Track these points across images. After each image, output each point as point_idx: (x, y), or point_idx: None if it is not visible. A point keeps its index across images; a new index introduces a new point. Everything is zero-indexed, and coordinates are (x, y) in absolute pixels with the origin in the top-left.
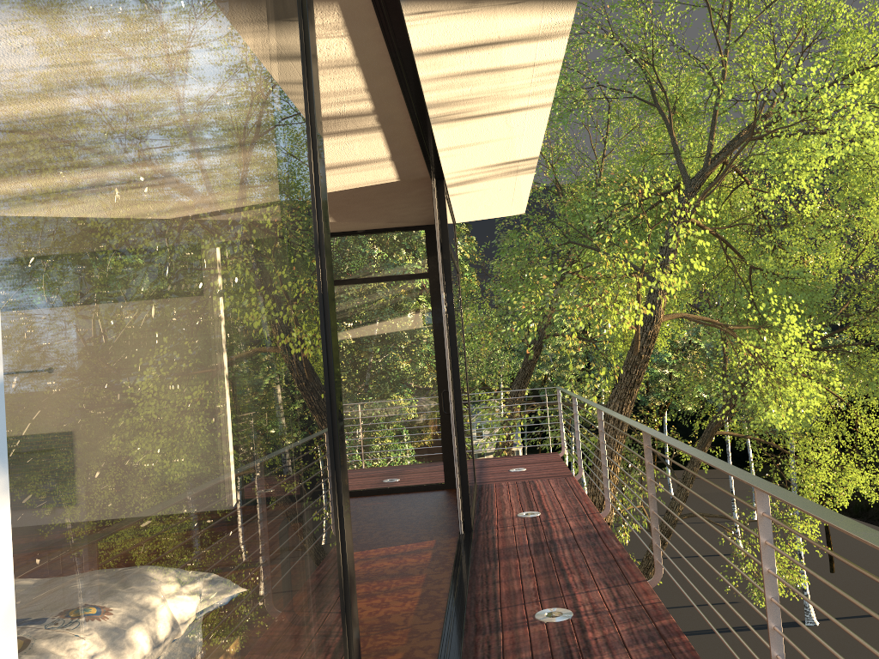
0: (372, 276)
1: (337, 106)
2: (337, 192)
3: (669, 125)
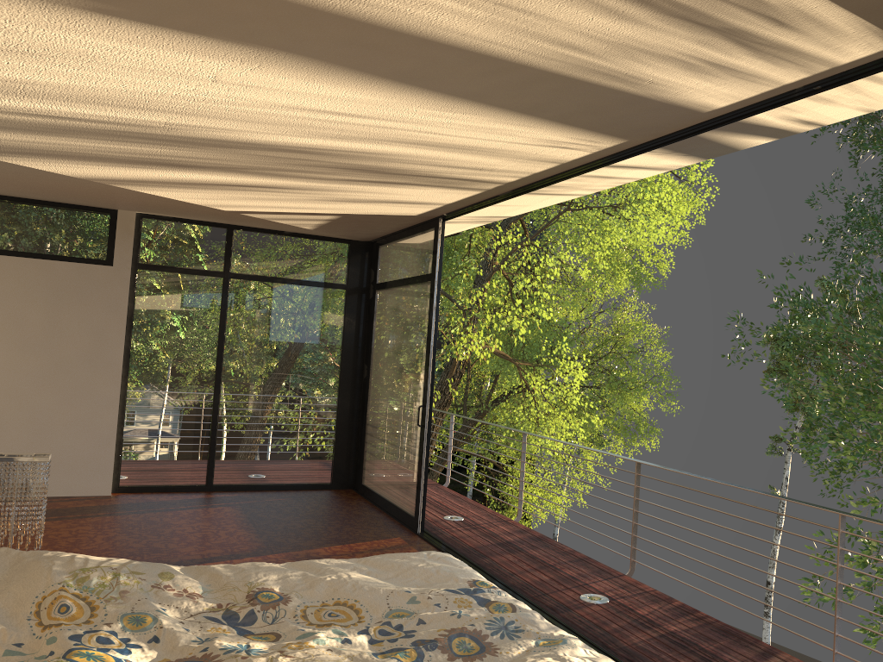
0: (293, 278)
1: (498, 177)
2: (366, 215)
3: None
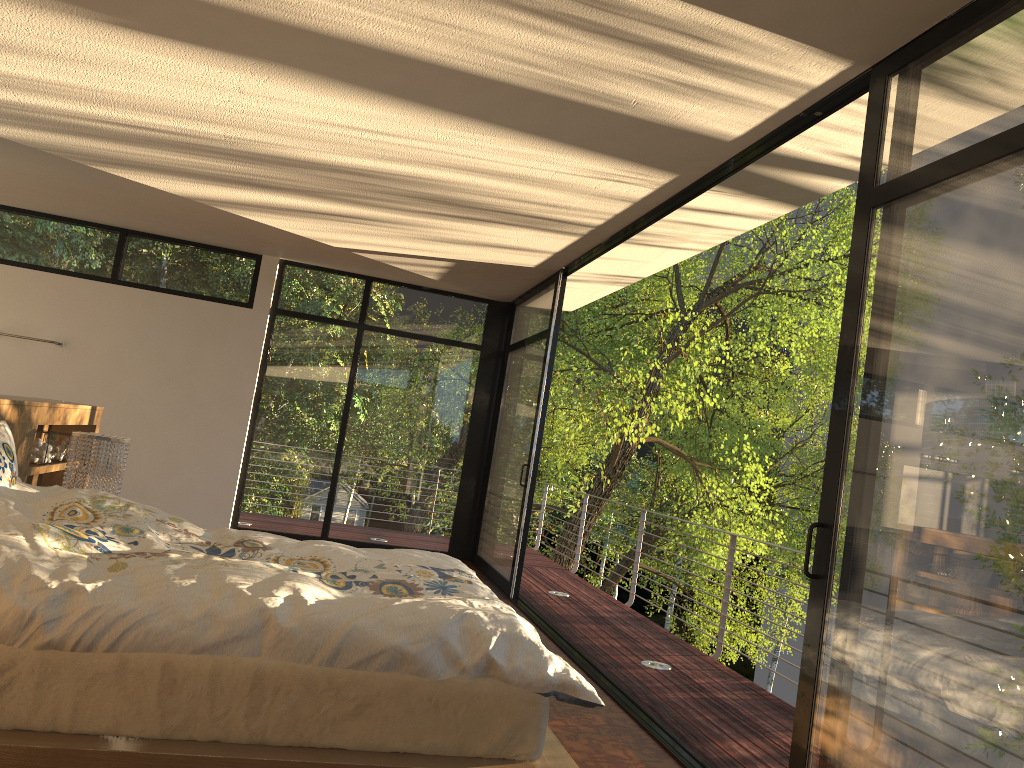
0: (427, 335)
1: (581, 218)
2: (480, 263)
3: None
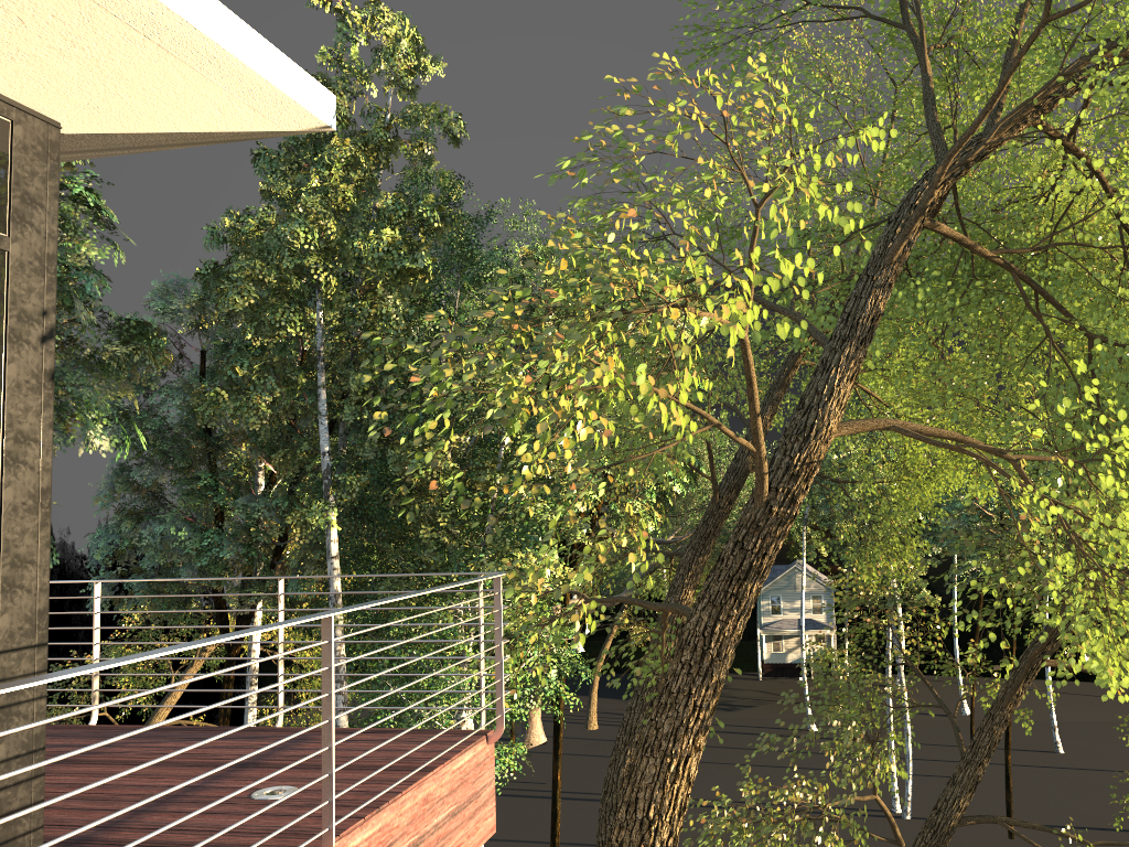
0: None
1: None
2: None
3: (921, 53)
